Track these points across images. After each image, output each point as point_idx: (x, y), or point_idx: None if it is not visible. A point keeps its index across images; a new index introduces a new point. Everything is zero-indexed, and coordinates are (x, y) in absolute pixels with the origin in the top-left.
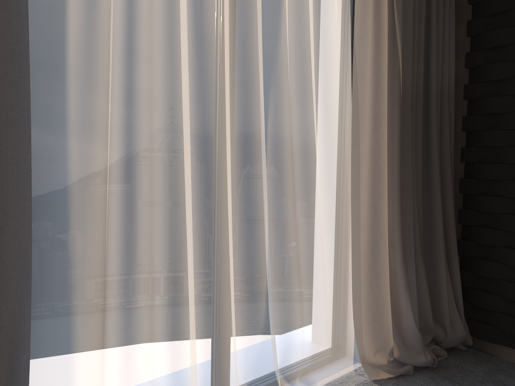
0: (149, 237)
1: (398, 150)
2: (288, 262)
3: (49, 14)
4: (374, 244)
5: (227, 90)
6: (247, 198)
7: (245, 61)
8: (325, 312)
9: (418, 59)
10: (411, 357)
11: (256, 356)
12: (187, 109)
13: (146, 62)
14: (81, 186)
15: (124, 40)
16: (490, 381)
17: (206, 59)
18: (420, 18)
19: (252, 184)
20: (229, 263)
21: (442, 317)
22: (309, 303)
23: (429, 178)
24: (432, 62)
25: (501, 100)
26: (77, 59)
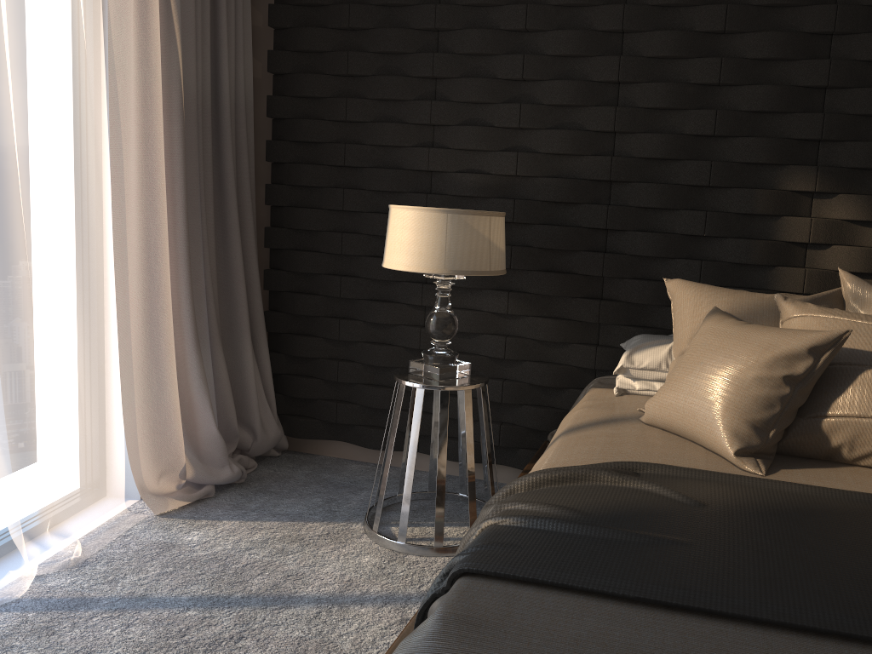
0: None
1: (182, 187)
2: (25, 358)
3: None
4: (153, 323)
5: None
6: None
7: None
8: (83, 429)
9: (203, 52)
10: (211, 473)
11: None
12: None
13: None
14: None
15: None
16: (314, 482)
17: None
18: None
19: None
20: None
21: (250, 416)
22: (56, 419)
23: (225, 227)
24: (222, 58)
25: (317, 125)
26: None
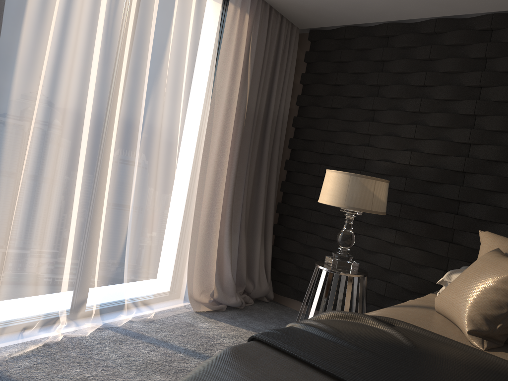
0: (51, 180)
1: (237, 153)
2: (146, 216)
3: (12, 28)
4: (211, 215)
5: (120, 93)
6: (123, 167)
7: (136, 75)
8: (167, 257)
9: (263, 93)
10: (226, 298)
11: (112, 276)
12: (92, 101)
13: (69, 67)
14: (13, 138)
15: (55, 50)
16: (276, 318)
17: (109, 71)
18: (269, 65)
19: (128, 158)
20: (104, 207)
21: (253, 275)
22: (156, 249)
23: (259, 177)
24: (272, 96)
25: (313, 132)
26: (24, 58)
